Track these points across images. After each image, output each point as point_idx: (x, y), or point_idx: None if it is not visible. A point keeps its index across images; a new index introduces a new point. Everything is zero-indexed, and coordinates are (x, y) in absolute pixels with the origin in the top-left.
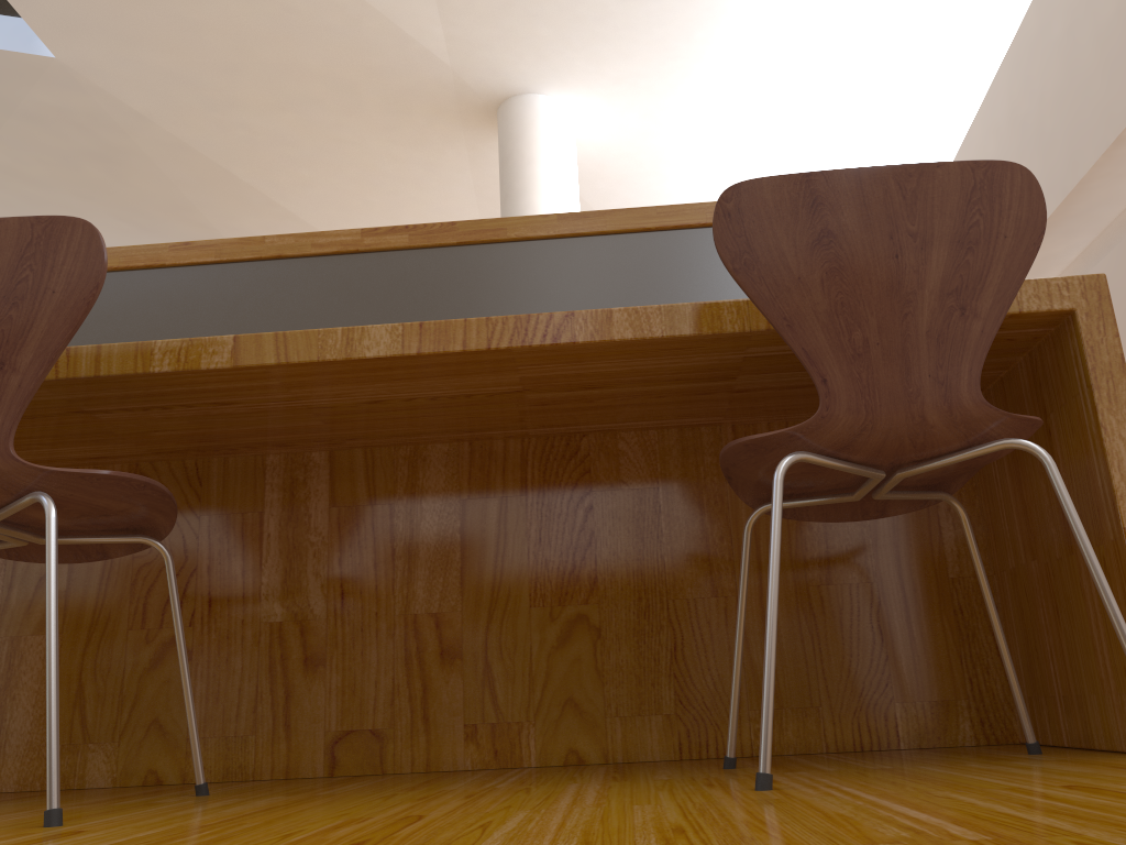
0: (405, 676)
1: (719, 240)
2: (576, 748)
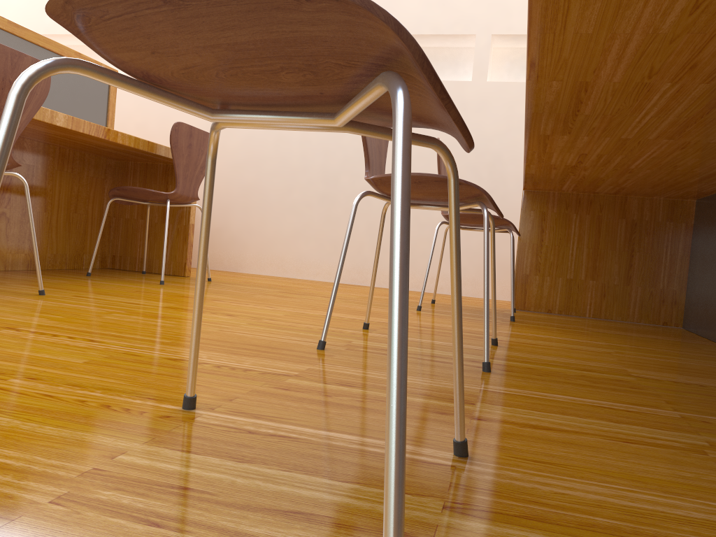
0: None
1: (172, 137)
2: None
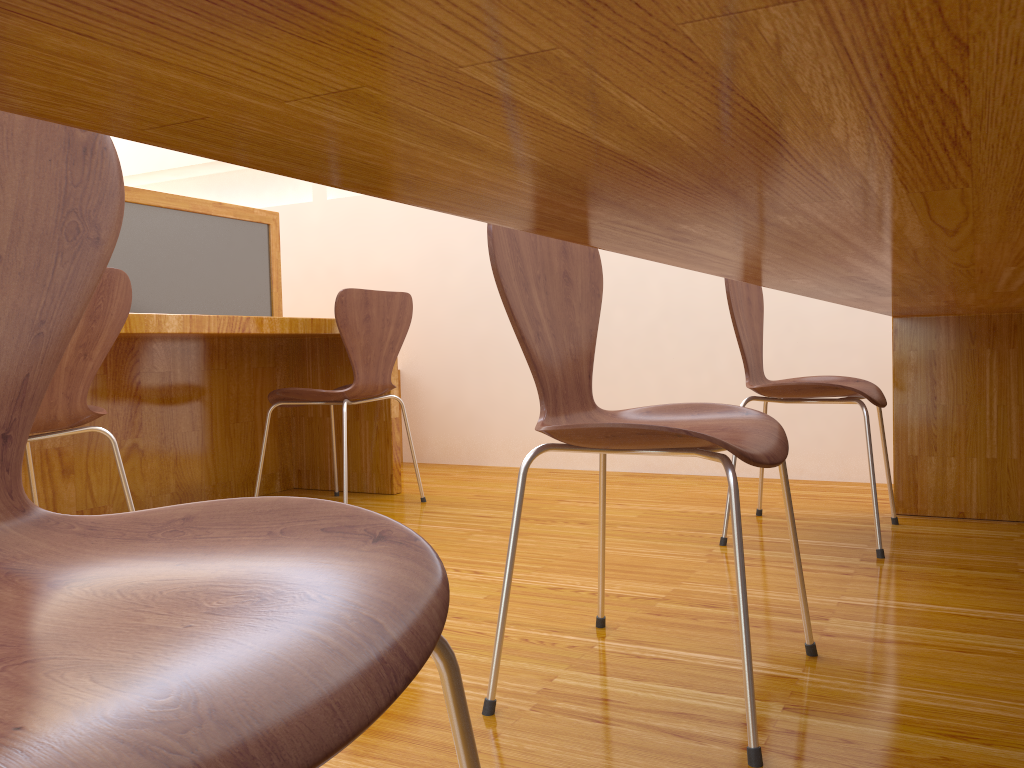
0: (42, 487)
1: (338, 312)
2: None
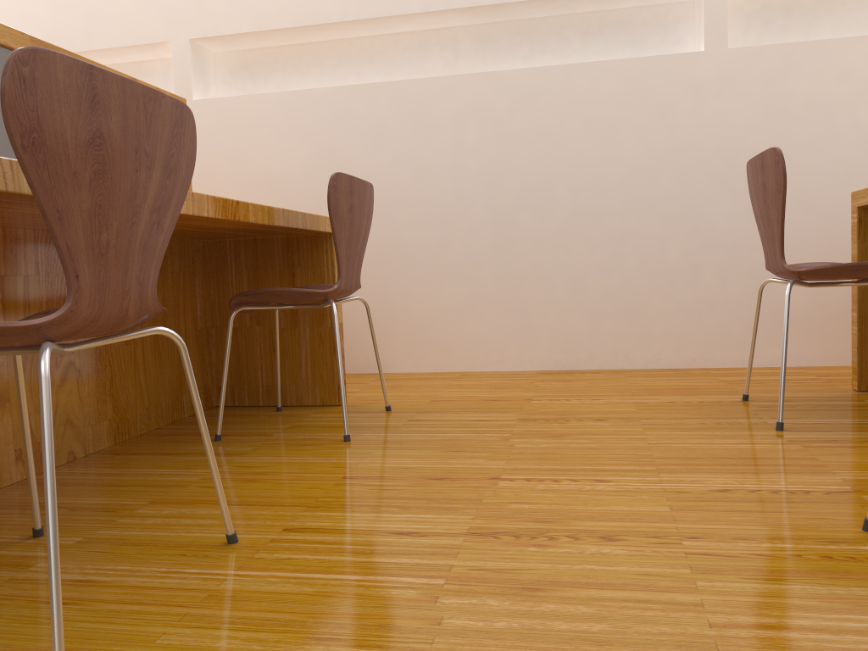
0: None
1: (331, 199)
2: (72, 450)
